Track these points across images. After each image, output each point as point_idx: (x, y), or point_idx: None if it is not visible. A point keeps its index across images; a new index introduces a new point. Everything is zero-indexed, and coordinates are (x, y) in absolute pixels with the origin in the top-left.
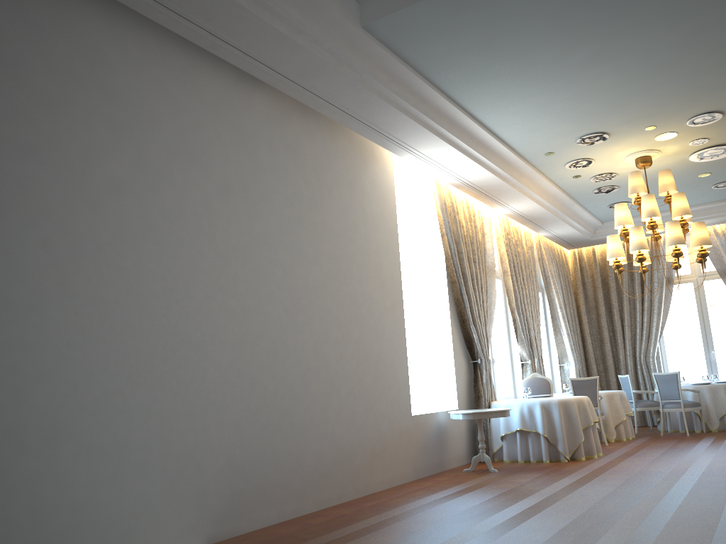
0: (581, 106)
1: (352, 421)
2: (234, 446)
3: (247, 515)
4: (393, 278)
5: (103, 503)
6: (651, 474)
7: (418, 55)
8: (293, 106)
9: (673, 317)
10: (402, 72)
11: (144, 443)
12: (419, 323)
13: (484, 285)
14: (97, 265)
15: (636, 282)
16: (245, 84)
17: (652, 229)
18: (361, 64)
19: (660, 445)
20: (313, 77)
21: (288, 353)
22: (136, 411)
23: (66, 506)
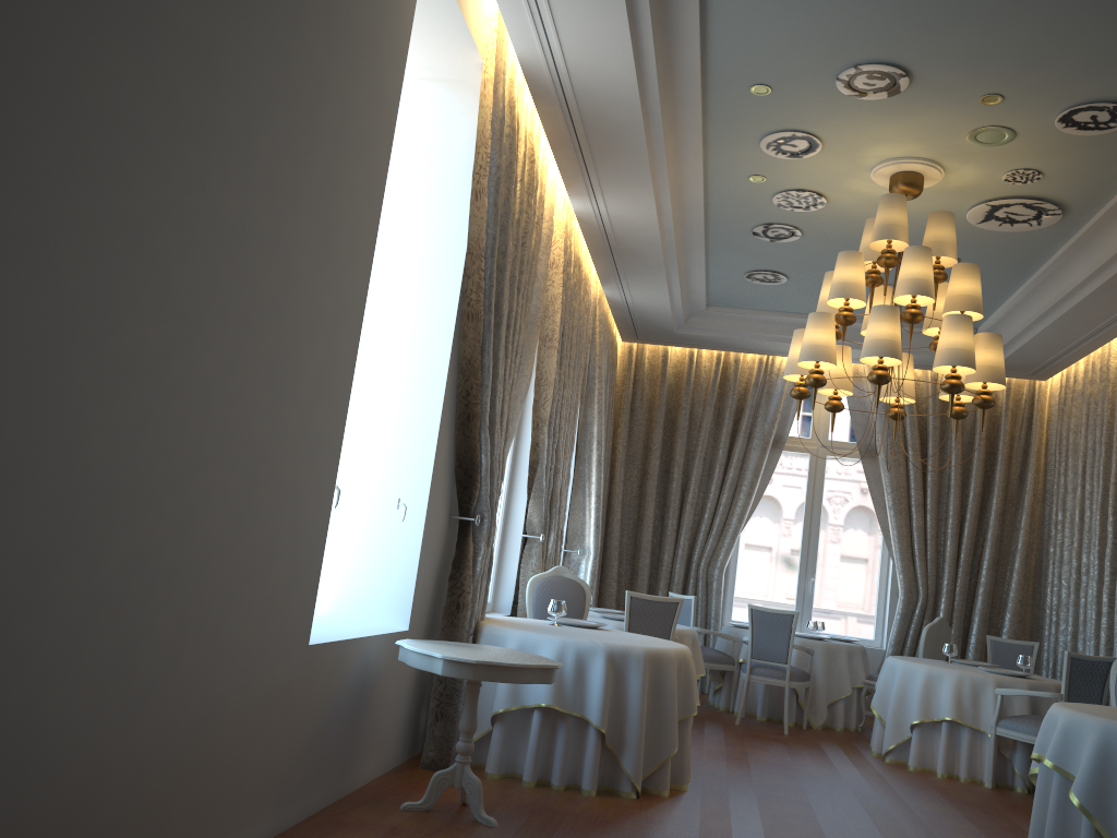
0: None
1: (121, 666)
2: None
3: None
4: (356, 236)
5: None
6: None
7: None
8: None
9: None
10: None
11: None
12: (359, 395)
13: (519, 351)
14: None
15: (724, 431)
16: None
17: (913, 322)
18: None
19: (769, 759)
20: None
21: None
22: None
23: None
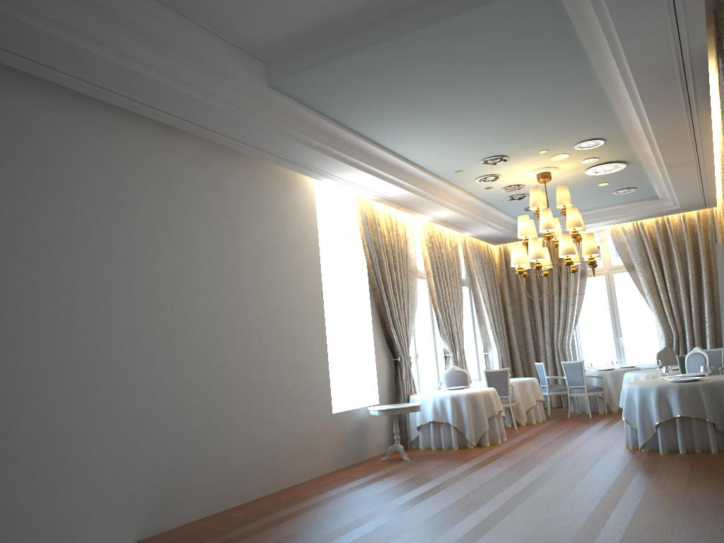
0: (477, 137)
1: (273, 424)
2: (162, 455)
3: (175, 513)
4: (314, 291)
5: (44, 513)
6: (534, 460)
7: (322, 104)
8: (215, 145)
9: (598, 301)
10: (310, 117)
11: (80, 460)
12: (345, 326)
13: (406, 289)
14: (33, 312)
15: (554, 276)
16: (168, 132)
17: (548, 239)
18: (270, 114)
19: (561, 428)
20: (228, 126)
21: (212, 369)
22: (72, 433)
23: (12, 517)
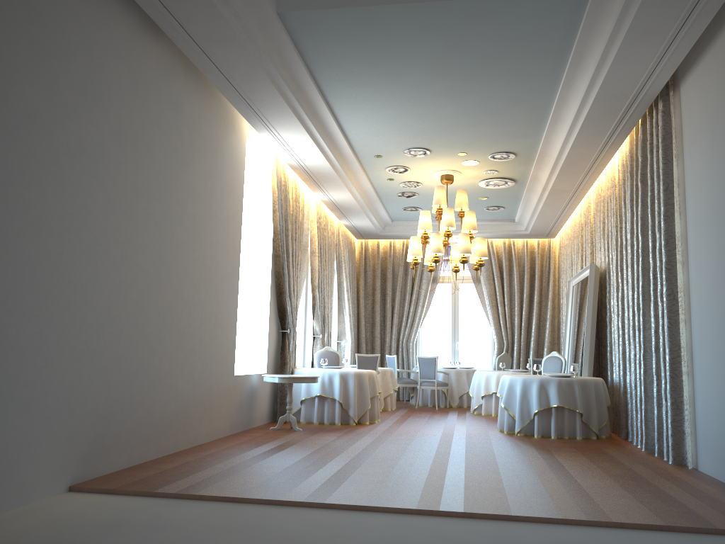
0: (420, 125)
1: (191, 376)
2: (101, 391)
3: (105, 458)
4: (235, 245)
5: None
6: (429, 437)
7: (313, 50)
8: (180, 63)
9: None
10: (293, 60)
11: (30, 382)
12: (239, 289)
13: (299, 263)
14: (7, 194)
15: (409, 277)
16: (145, 32)
17: (448, 237)
18: (263, 45)
19: (420, 415)
20: (218, 44)
21: (151, 305)
22: (26, 349)
23: None
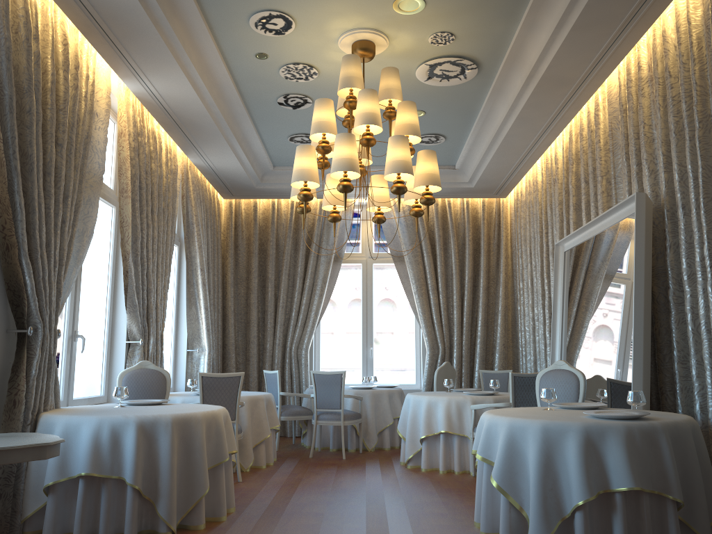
0: None
1: None
2: None
3: None
4: None
5: None
6: None
7: None
8: None
9: None
10: None
11: None
12: None
13: (74, 195)
14: None
15: (300, 254)
16: None
17: (368, 145)
18: None
19: (317, 481)
20: None
21: None
22: None
23: None
